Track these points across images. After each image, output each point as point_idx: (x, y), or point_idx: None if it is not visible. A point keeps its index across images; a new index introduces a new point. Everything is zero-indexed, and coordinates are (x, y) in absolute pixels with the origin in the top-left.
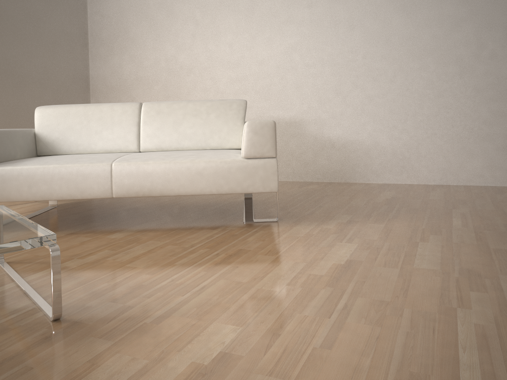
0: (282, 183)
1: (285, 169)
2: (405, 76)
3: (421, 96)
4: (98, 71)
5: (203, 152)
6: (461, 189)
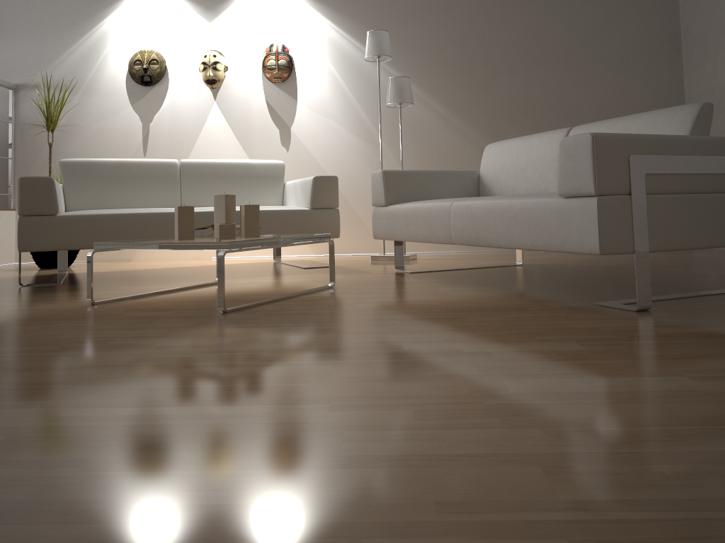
0: None
1: None
2: None
3: None
4: (693, 87)
5: None
6: None
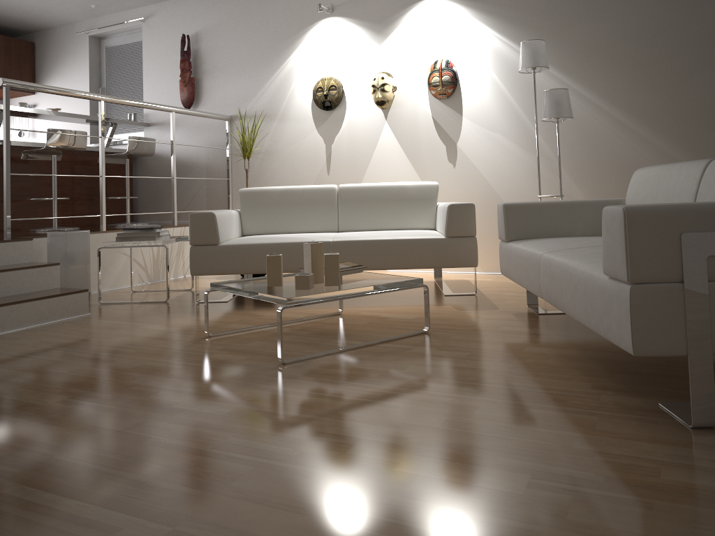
0: None
1: None
2: None
3: None
4: None
5: None
6: None
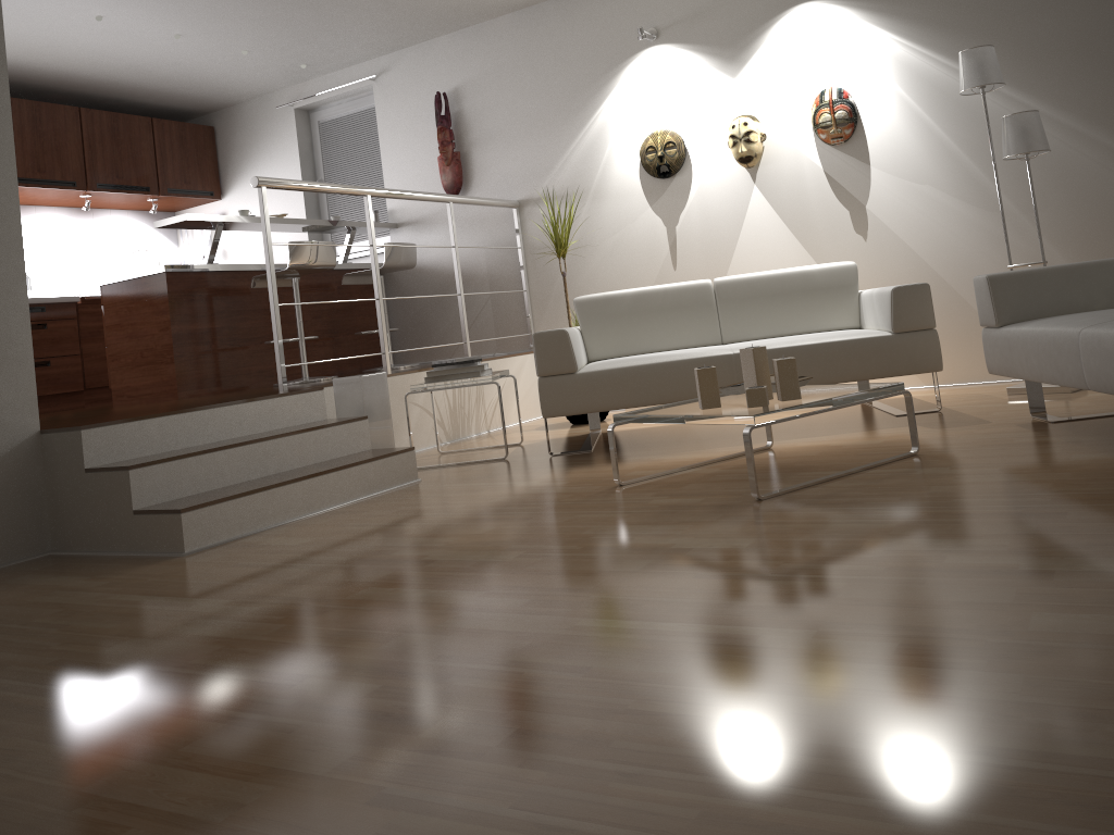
0: None
1: None
2: None
3: None
4: None
5: None
6: None
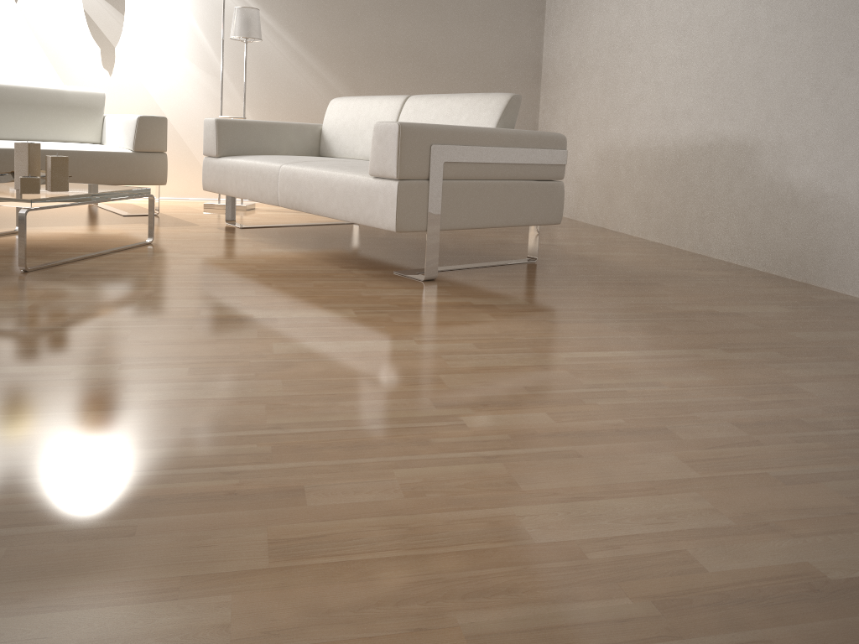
0: (690, 260)
1: (722, 237)
2: None
3: None
4: (549, 52)
5: None
6: None
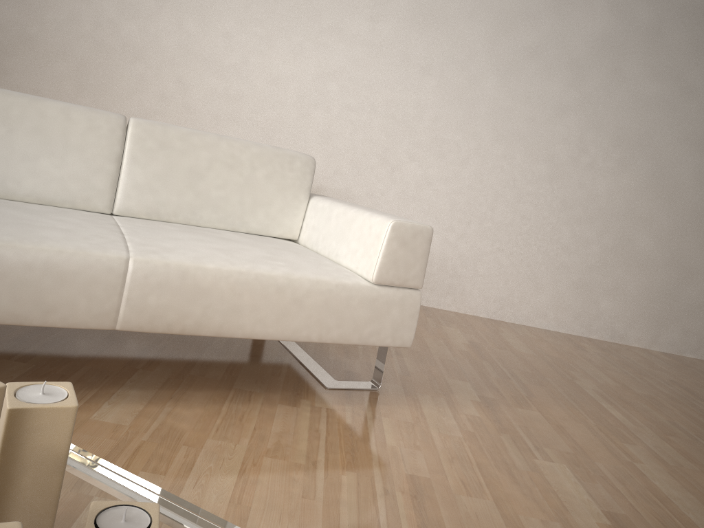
0: None
1: None
2: (482, 162)
3: (496, 195)
4: None
5: (276, 251)
6: (530, 334)
